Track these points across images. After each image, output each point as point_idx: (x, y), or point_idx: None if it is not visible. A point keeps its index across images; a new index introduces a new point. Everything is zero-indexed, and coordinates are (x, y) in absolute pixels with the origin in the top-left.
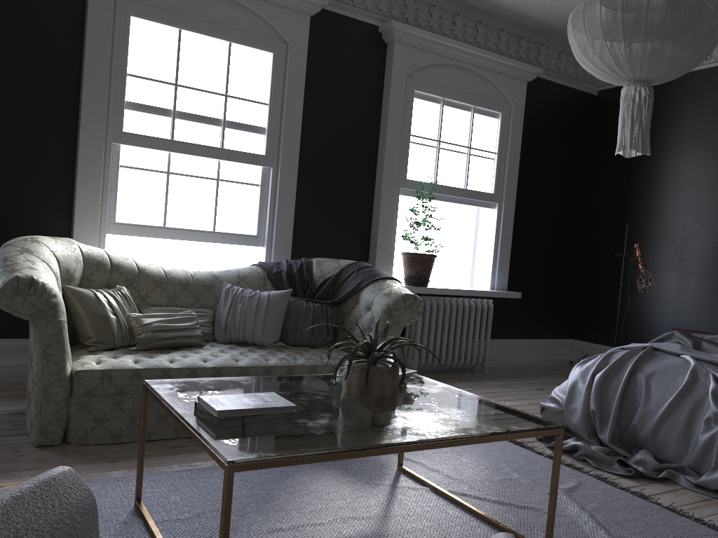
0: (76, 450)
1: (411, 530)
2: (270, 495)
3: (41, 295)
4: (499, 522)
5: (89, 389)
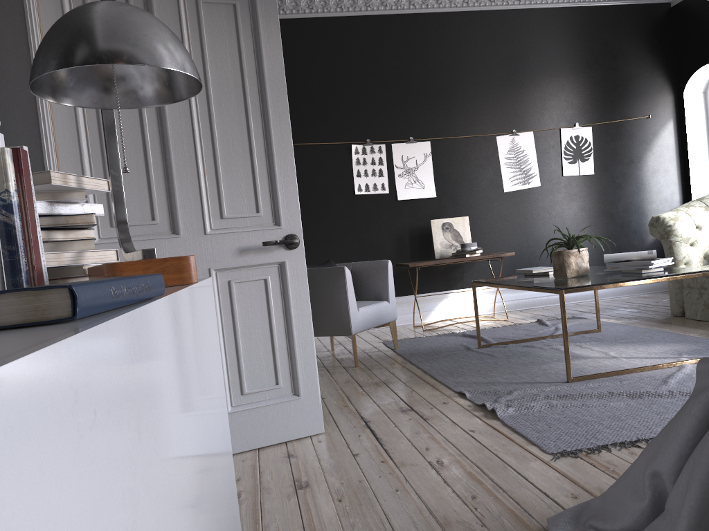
0: (674, 319)
1: (595, 362)
2: (631, 342)
3: (661, 226)
4: (612, 371)
5: (687, 283)
